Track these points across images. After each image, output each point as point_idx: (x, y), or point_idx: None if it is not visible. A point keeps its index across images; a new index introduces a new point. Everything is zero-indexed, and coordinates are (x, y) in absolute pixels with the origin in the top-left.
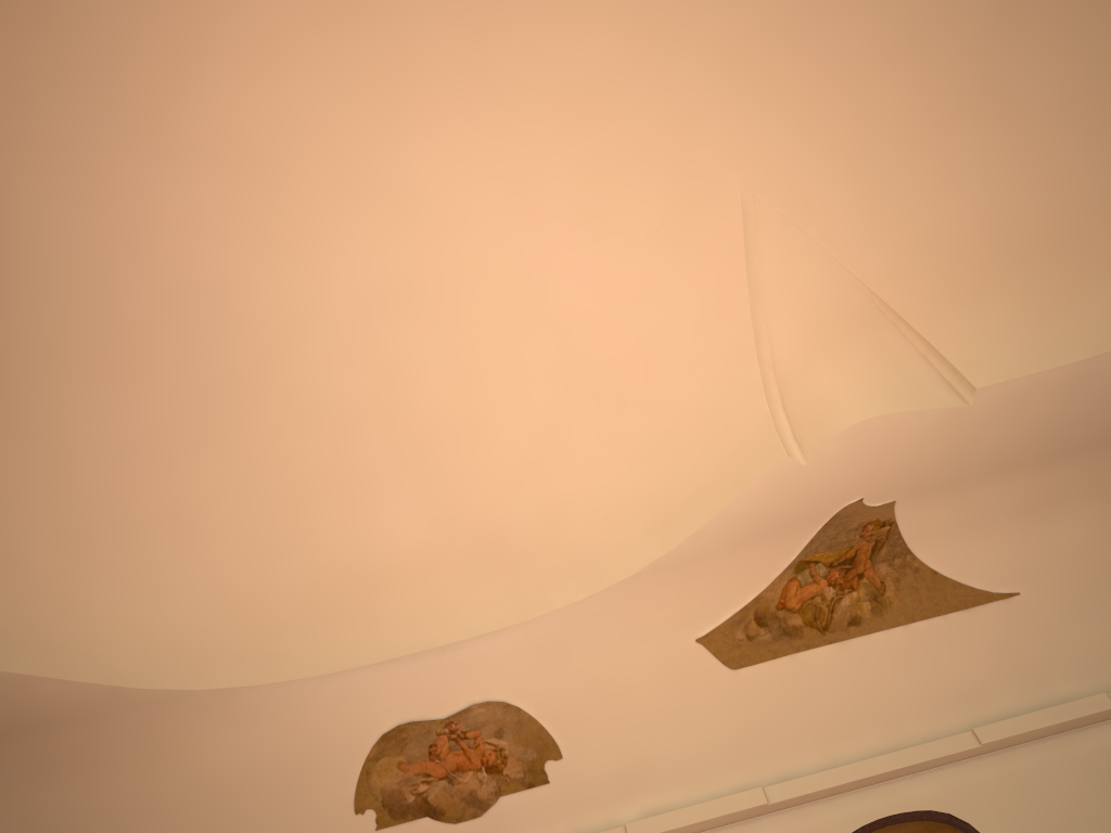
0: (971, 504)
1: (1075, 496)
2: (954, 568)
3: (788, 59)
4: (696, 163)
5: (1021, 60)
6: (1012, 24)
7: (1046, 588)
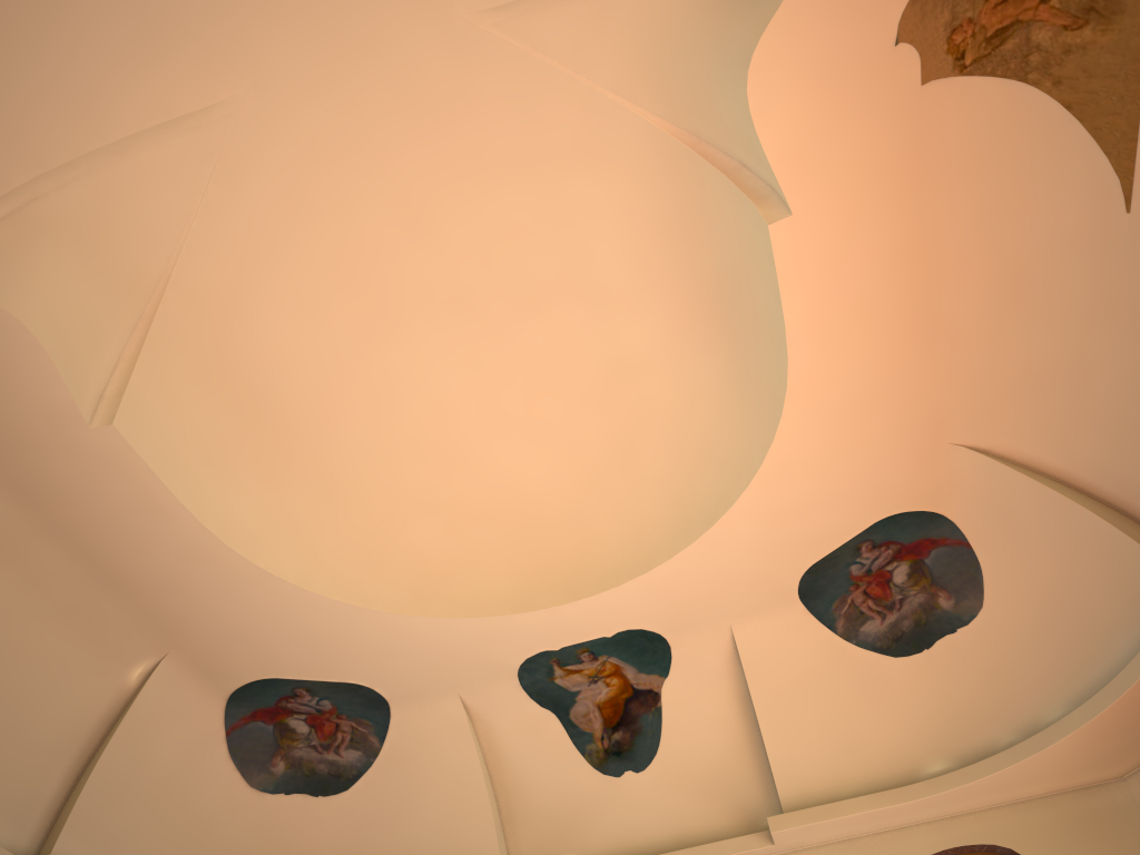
0: None
1: (22, 572)
2: None
3: (383, 110)
4: (249, 35)
5: (426, 330)
6: (454, 310)
7: None
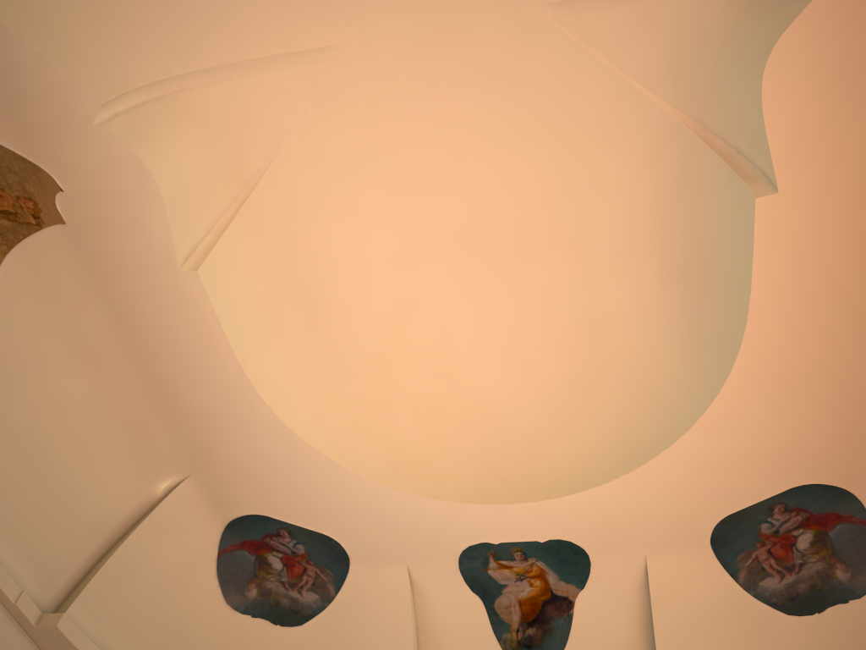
0: (74, 295)
1: (100, 379)
2: (2, 293)
3: (452, 75)
4: None
5: (445, 259)
6: (470, 247)
7: (2, 377)
